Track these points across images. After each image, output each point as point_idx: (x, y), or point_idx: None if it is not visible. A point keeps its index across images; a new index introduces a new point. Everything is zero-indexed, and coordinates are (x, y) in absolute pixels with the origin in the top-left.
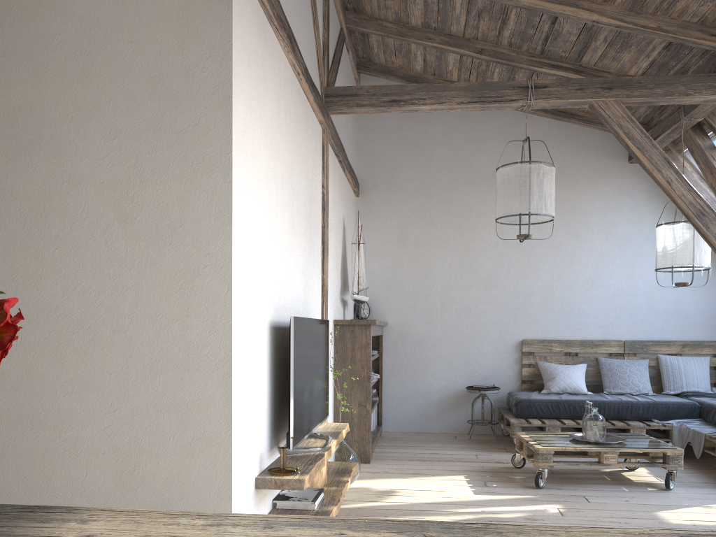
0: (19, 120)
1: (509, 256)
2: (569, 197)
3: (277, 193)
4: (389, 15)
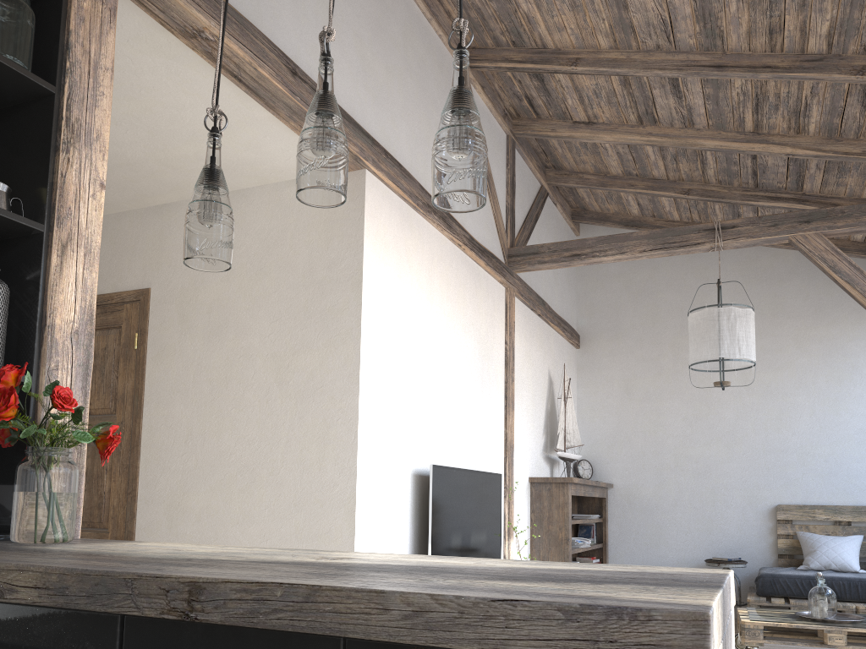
0: (214, 311)
1: (755, 407)
2: (828, 336)
3: (427, 354)
4: (588, 167)
